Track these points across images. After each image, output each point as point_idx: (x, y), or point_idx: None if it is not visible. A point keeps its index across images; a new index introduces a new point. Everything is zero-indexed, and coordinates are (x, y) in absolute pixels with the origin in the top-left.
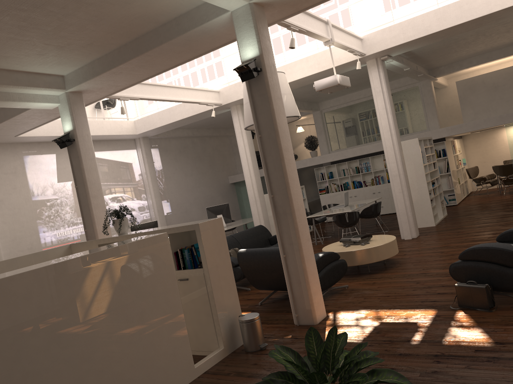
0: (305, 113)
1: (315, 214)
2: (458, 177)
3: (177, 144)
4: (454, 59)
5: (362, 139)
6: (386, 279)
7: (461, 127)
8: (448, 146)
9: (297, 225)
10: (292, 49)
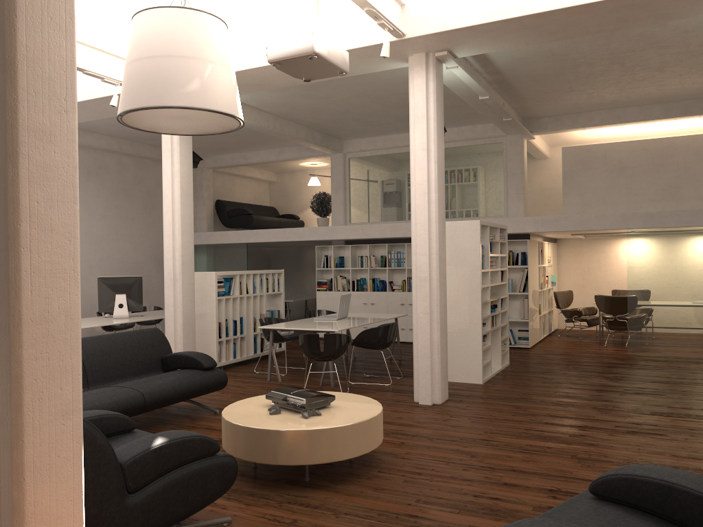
0: (319, 153)
1: (279, 325)
2: (540, 302)
3: (86, 158)
4: (566, 106)
5: (402, 212)
6: (325, 514)
7: (557, 220)
8: (532, 249)
9: (21, 369)
10: (288, 16)
